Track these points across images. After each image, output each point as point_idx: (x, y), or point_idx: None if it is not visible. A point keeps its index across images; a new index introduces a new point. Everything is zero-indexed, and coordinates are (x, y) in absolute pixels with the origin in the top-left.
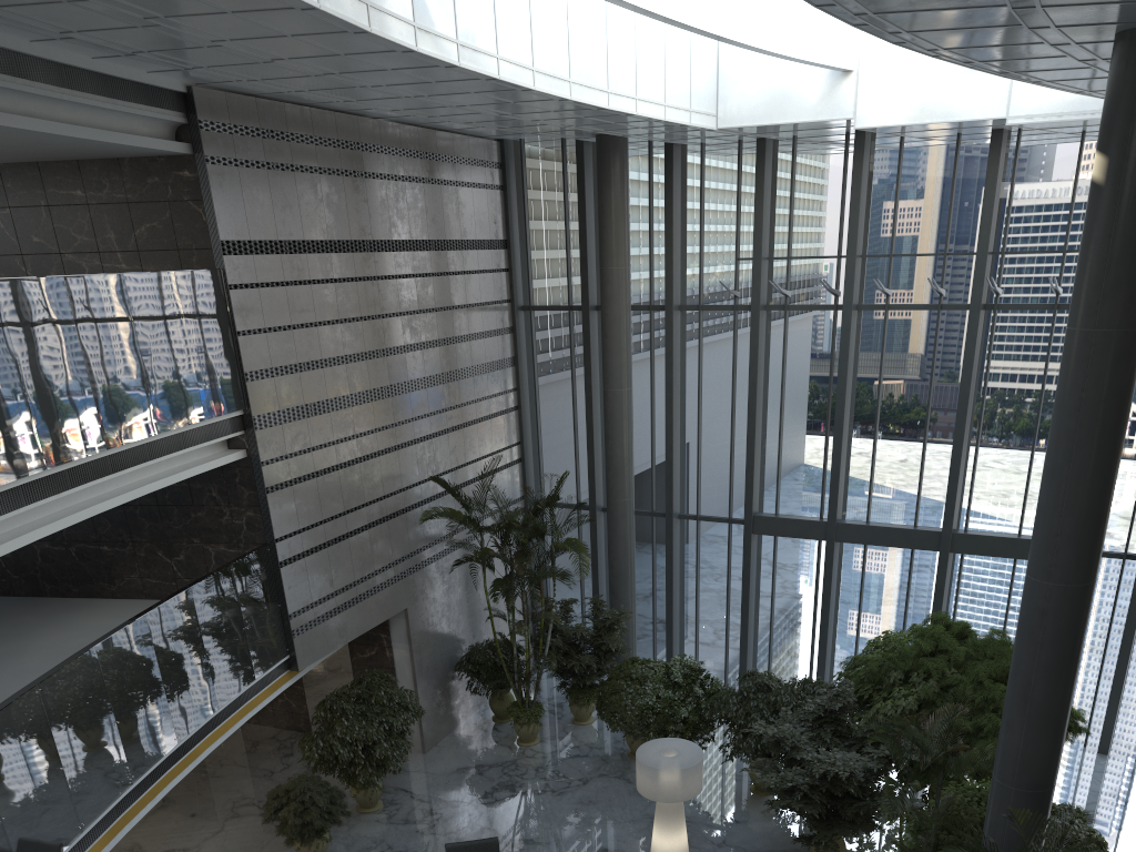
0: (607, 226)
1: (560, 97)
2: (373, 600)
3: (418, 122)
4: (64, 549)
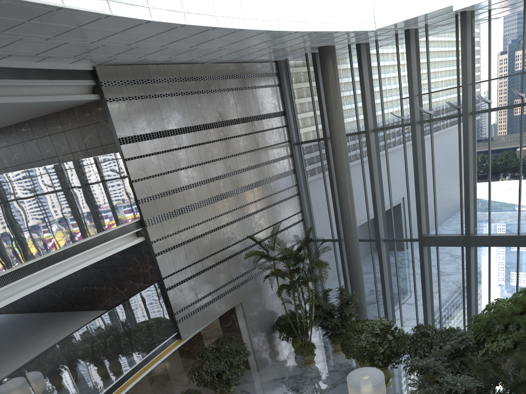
0: (328, 94)
1: (265, 30)
2: (221, 300)
3: (225, 61)
4: (80, 289)
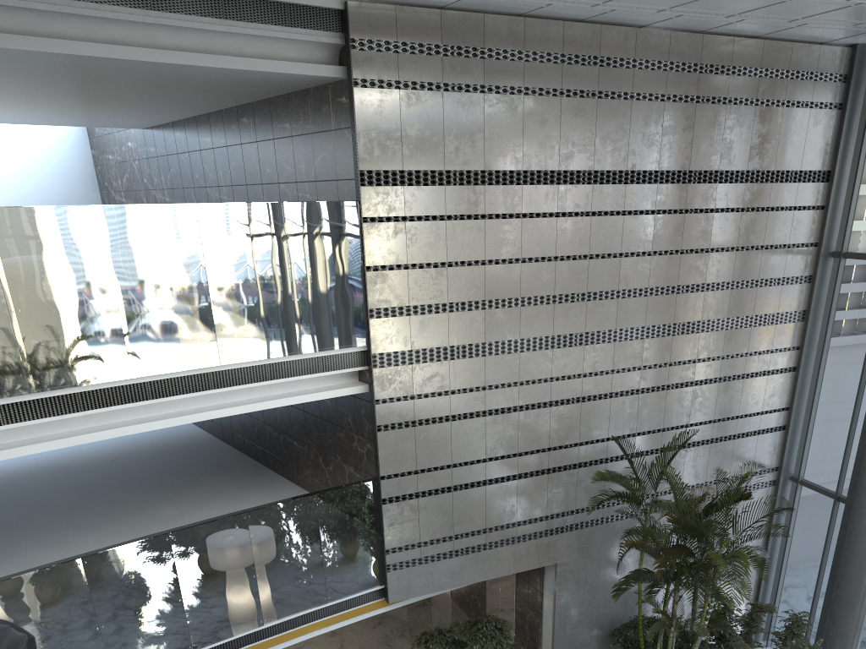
0: None
1: None
2: (507, 550)
3: (702, 27)
4: (277, 436)
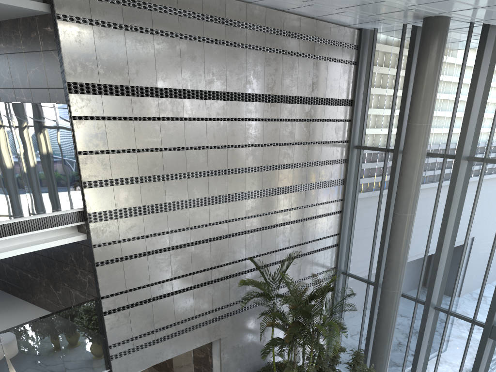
0: (417, 91)
1: None
2: (190, 334)
3: (283, 8)
4: (14, 270)
